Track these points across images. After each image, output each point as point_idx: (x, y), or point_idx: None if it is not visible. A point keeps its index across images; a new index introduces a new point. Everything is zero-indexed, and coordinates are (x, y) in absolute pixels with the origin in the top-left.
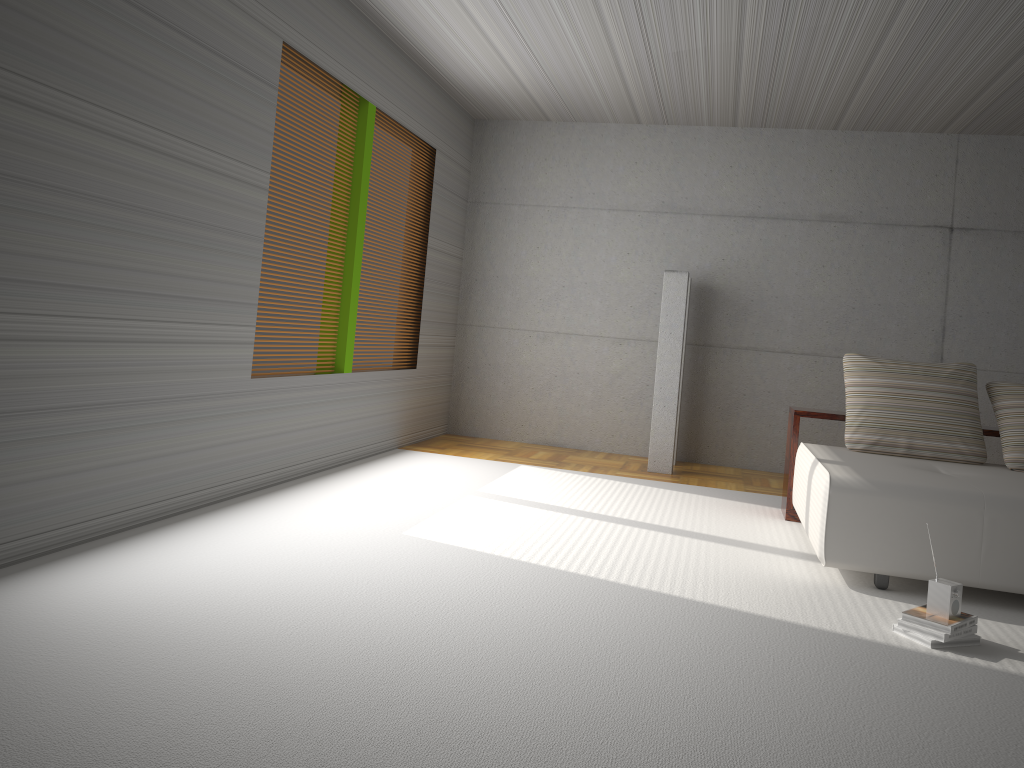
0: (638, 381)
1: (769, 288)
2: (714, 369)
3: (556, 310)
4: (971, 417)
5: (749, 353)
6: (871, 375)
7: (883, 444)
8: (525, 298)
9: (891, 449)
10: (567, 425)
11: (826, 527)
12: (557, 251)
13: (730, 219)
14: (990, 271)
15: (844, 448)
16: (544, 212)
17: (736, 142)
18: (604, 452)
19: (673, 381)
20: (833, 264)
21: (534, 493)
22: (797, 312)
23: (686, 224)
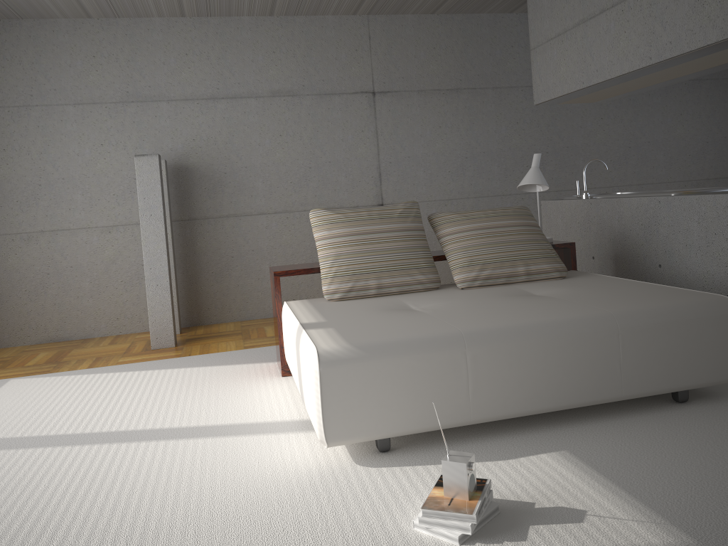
0: (133, 263)
1: (238, 160)
2: (202, 239)
3: (37, 209)
4: (423, 249)
5: (231, 220)
6: (336, 226)
7: (357, 289)
8: (0, 202)
9: (364, 292)
10: (70, 318)
11: (322, 407)
12: (27, 151)
13: (194, 102)
14: (406, 124)
15: (324, 299)
16: (4, 113)
17: (187, 31)
18: (112, 335)
19: (162, 260)
20: (288, 132)
21: (10, 422)
22: (265, 178)
23: (154, 111)
